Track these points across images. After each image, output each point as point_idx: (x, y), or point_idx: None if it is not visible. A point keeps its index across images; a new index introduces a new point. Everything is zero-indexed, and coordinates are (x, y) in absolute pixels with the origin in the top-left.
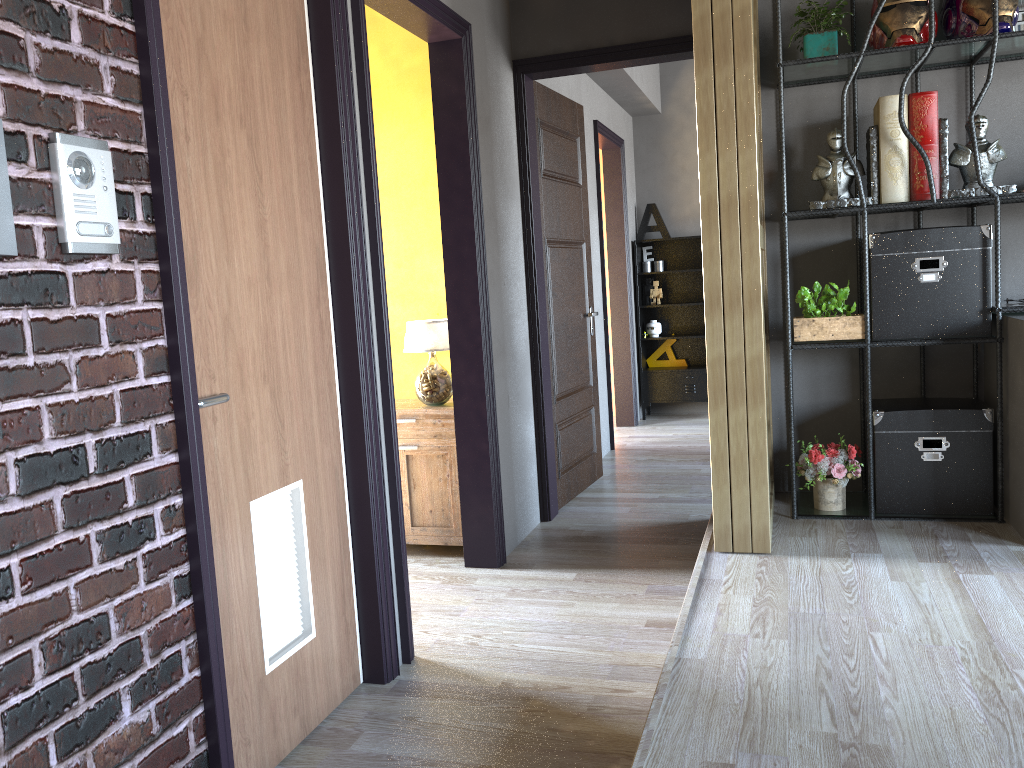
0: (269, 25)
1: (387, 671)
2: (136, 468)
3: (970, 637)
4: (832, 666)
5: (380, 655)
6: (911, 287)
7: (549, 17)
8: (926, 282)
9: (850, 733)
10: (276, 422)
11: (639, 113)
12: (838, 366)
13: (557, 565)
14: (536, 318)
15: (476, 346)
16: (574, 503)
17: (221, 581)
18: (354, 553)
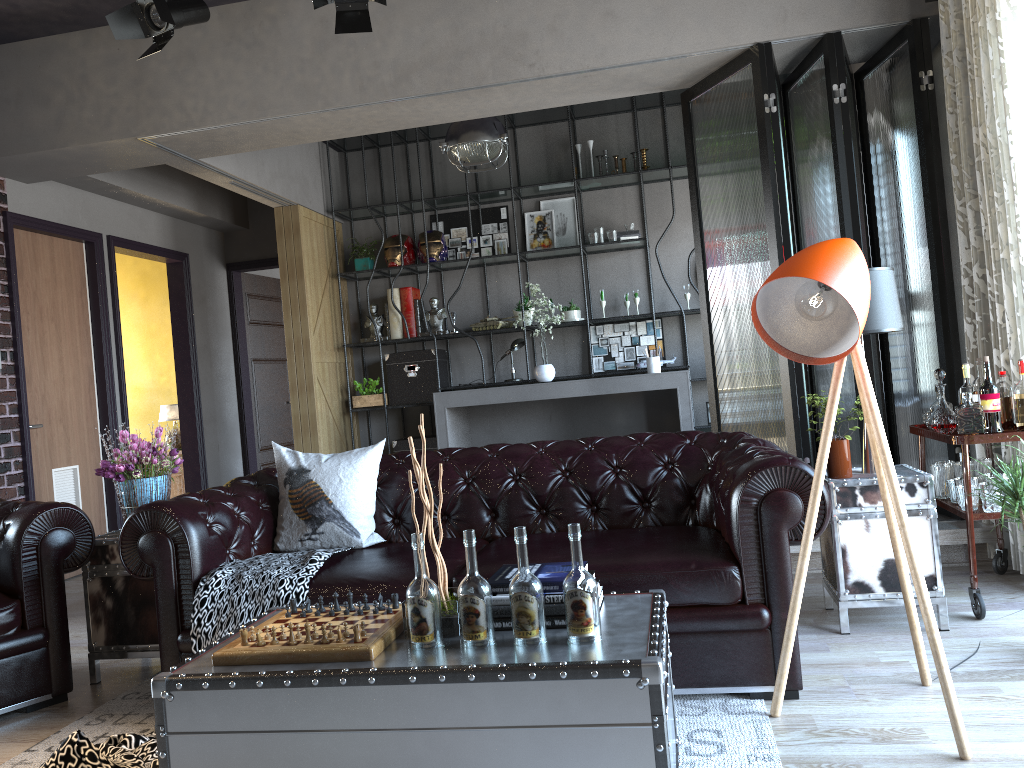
0: (67, 279)
1: None
2: (5, 445)
3: None
4: None
5: None
6: (404, 379)
7: (245, 241)
8: (411, 376)
9: None
10: (66, 439)
11: None
12: (393, 421)
13: None
14: (242, 402)
15: (193, 415)
16: None
17: (38, 497)
18: (107, 503)
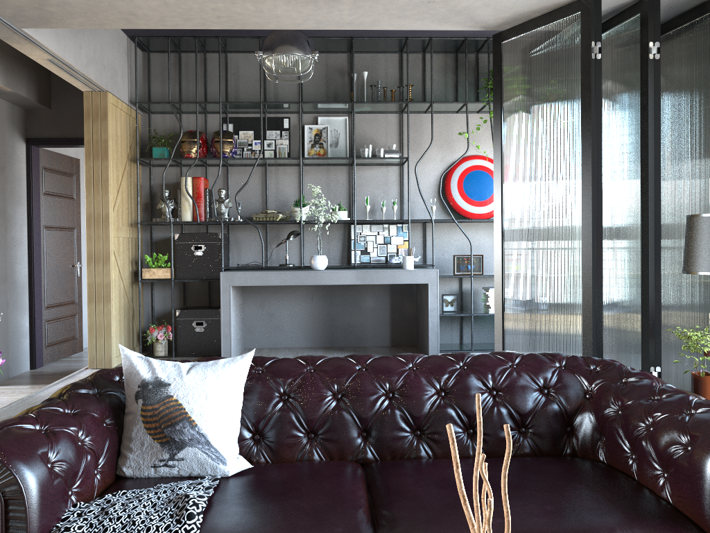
0: None
1: None
2: None
3: None
4: None
5: None
6: (191, 257)
7: (46, 120)
8: (197, 255)
9: None
10: None
11: None
12: (174, 291)
13: (23, 384)
14: (33, 265)
15: None
16: (56, 362)
17: None
18: None
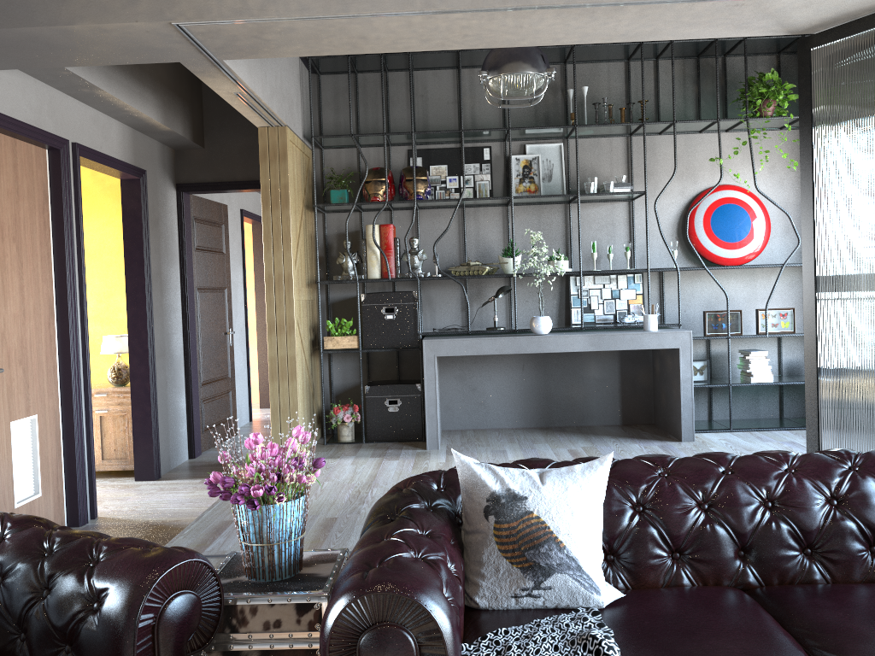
0: (29, 191)
1: (81, 520)
2: None
3: (365, 480)
4: None
5: (77, 511)
6: (381, 321)
7: (199, 161)
8: (388, 319)
9: None
10: (25, 384)
11: None
12: (356, 363)
13: (192, 477)
14: (188, 335)
15: (145, 350)
16: (213, 449)
17: None
18: (64, 457)
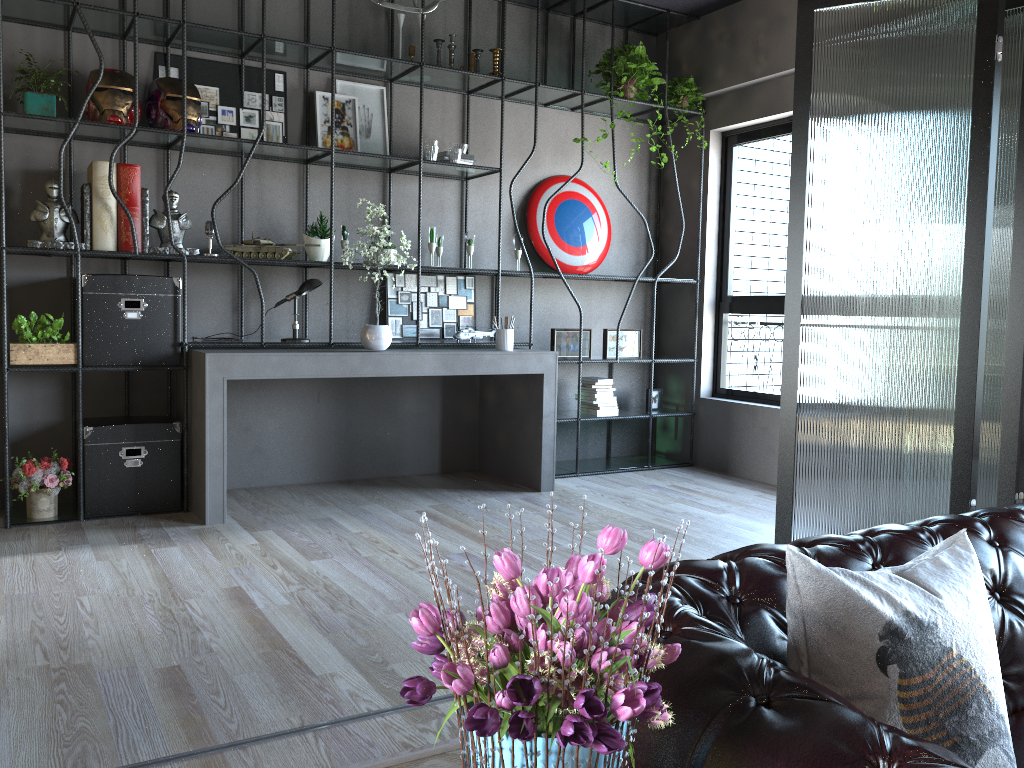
0: None
1: None
2: None
3: (157, 587)
4: (45, 624)
5: None
6: (118, 322)
7: None
8: (130, 319)
9: (61, 661)
10: None
11: None
12: (53, 389)
13: None
14: None
15: None
16: None
17: None
18: None
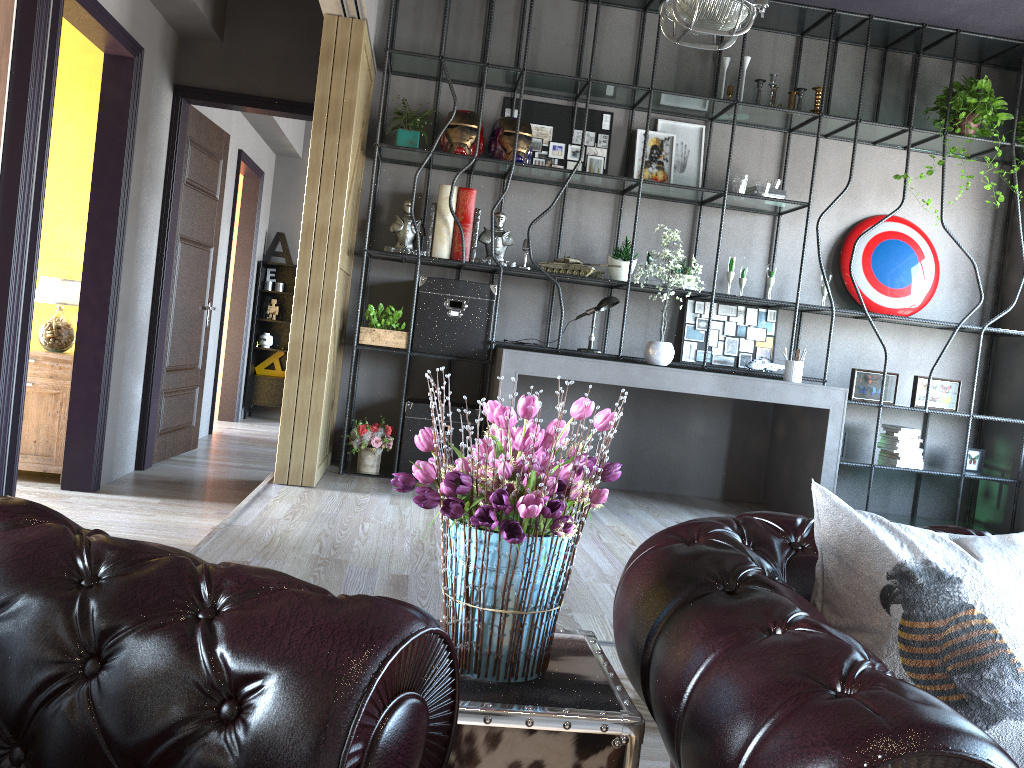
0: None
1: None
2: None
3: (422, 527)
4: (331, 533)
5: None
6: (442, 318)
7: (212, 59)
8: (452, 316)
9: (328, 555)
10: None
11: (282, 153)
12: (392, 371)
13: (145, 494)
14: (160, 297)
15: (104, 305)
16: (168, 462)
17: None
18: None
